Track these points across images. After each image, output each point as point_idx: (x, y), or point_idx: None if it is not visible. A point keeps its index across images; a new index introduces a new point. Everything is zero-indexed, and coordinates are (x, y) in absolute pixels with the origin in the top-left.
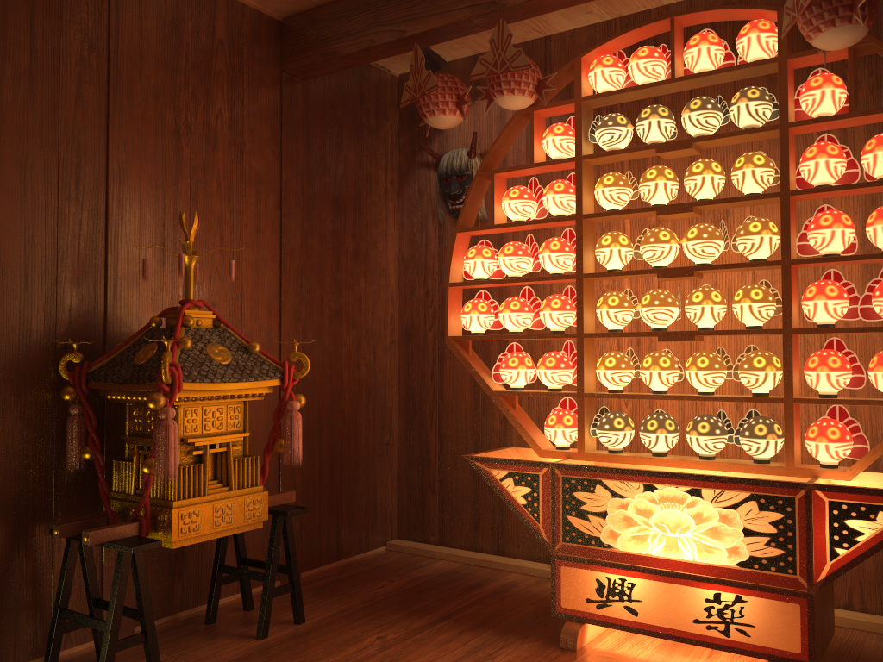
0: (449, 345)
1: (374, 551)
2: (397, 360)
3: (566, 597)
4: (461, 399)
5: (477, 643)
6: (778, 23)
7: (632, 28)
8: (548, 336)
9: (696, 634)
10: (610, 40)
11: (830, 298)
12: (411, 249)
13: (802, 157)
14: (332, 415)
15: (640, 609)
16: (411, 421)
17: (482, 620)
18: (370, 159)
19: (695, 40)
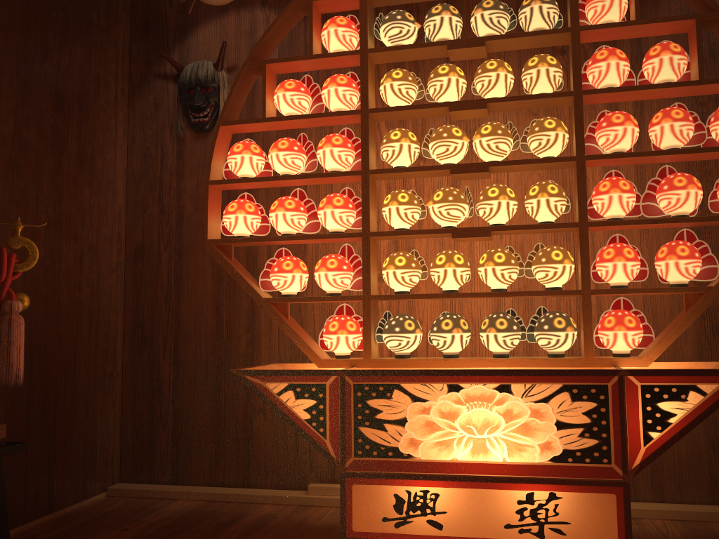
0: (209, 249)
1: (93, 499)
2: (123, 284)
3: (359, 519)
4: (201, 323)
5: None
6: None
7: None
8: (330, 236)
9: None
10: None
11: (624, 192)
12: (144, 164)
13: (592, 60)
14: (46, 339)
15: (445, 522)
16: (140, 350)
17: None
18: (99, 59)
19: None
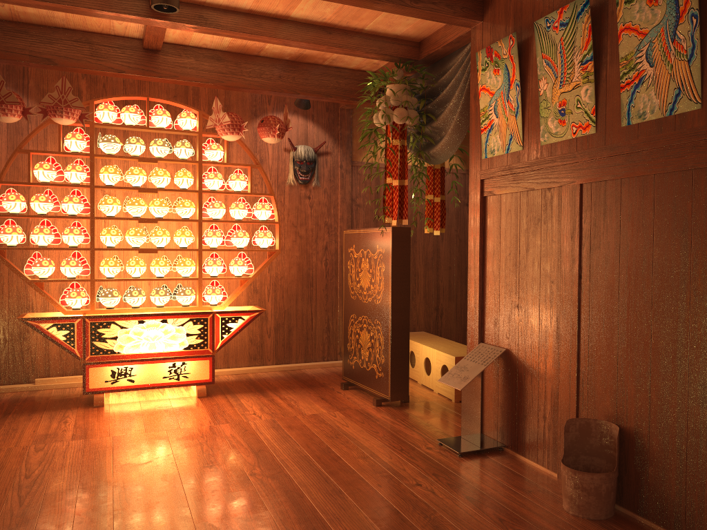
0: None
1: None
2: None
3: (93, 383)
4: None
5: (48, 415)
6: (199, 117)
7: (126, 95)
8: (71, 249)
9: (164, 383)
10: (112, 97)
11: (218, 237)
12: None
13: (207, 176)
14: None
15: (136, 379)
16: None
17: (31, 409)
18: None
19: (160, 113)
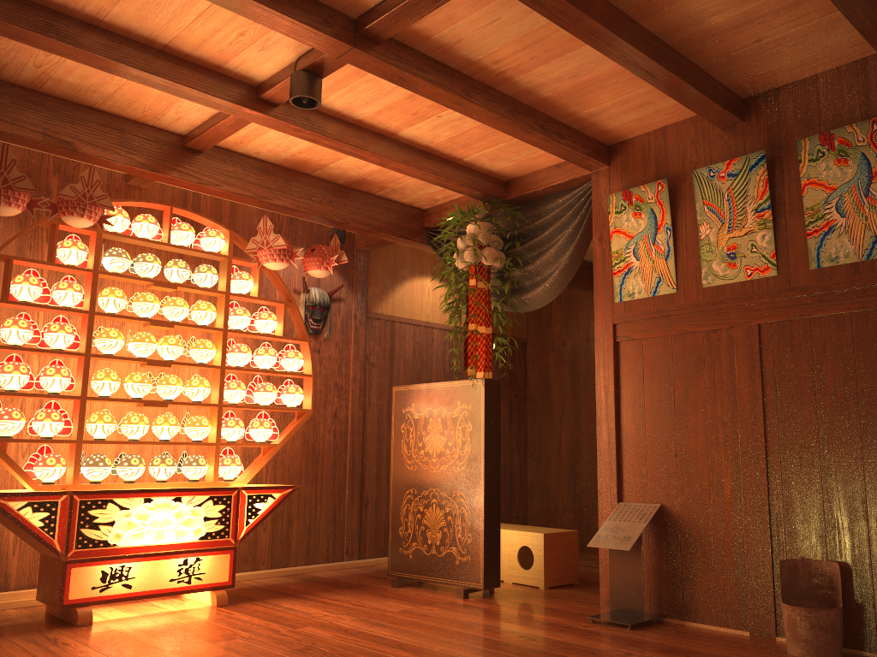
0: None
1: None
2: None
3: (75, 591)
4: None
5: (21, 640)
6: (229, 238)
7: (145, 201)
8: (55, 396)
9: (171, 588)
10: (129, 201)
11: (243, 390)
12: None
13: (233, 312)
14: None
15: (134, 583)
16: None
17: None
18: None
19: (186, 227)
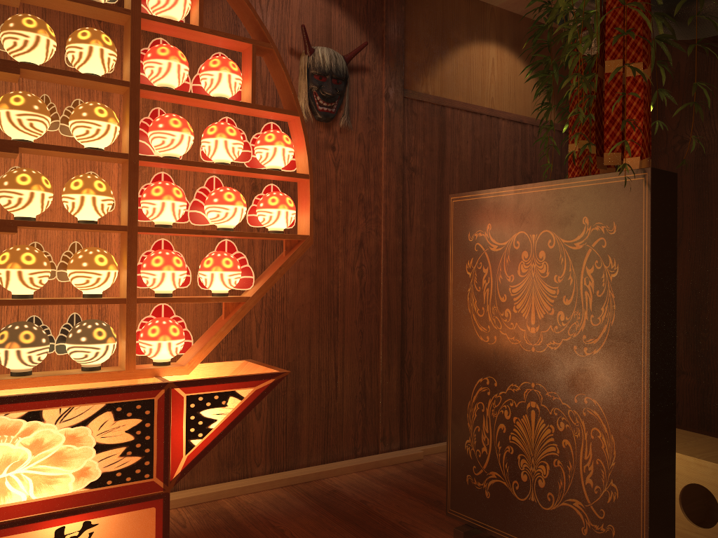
0: None
1: None
2: None
3: None
4: None
5: None
6: None
7: None
8: None
9: None
10: None
11: (178, 200)
12: None
13: (152, 53)
14: None
15: None
16: None
17: None
18: None
19: None
